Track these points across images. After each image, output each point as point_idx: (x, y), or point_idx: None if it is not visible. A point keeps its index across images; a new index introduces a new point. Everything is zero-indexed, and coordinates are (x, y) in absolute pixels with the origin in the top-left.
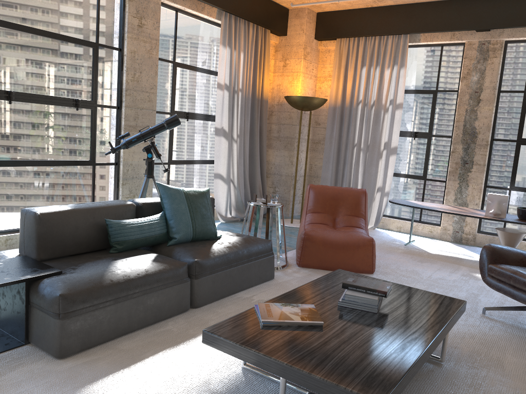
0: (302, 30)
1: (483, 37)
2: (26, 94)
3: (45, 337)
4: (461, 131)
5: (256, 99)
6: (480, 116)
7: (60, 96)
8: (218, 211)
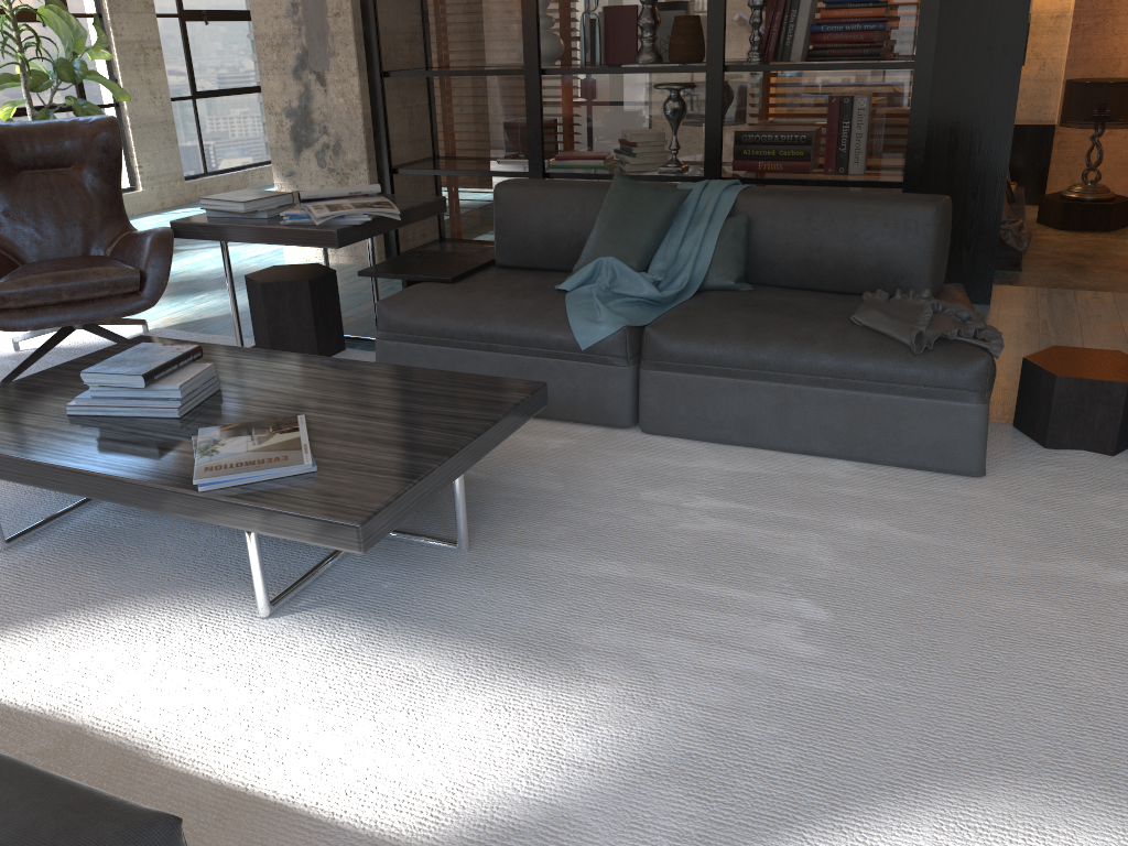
0: None
1: None
2: None
3: None
4: None
5: None
6: None
7: None
8: None
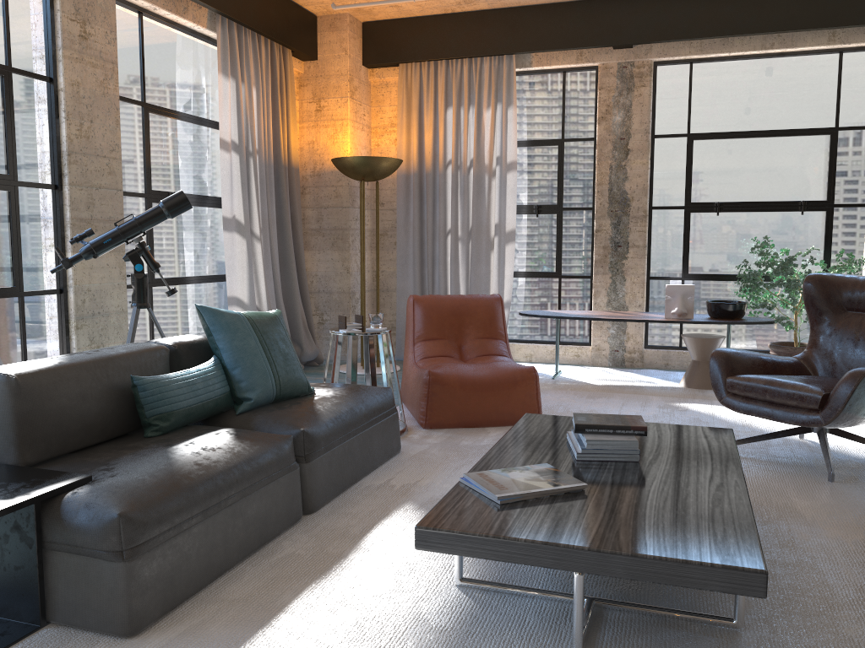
0: (343, 50)
1: (623, 56)
2: None
3: (91, 602)
4: (606, 199)
5: (282, 167)
6: (631, 175)
7: None
8: None
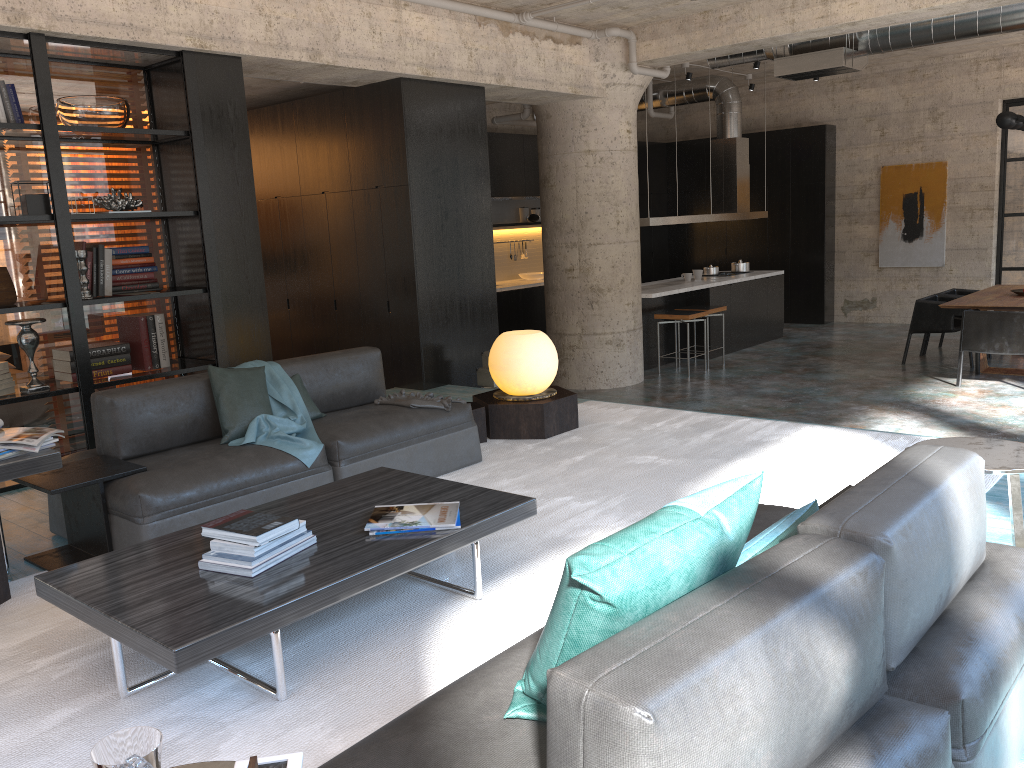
0: None
1: None
2: None
3: None
4: None
5: None
6: None
7: None
8: None
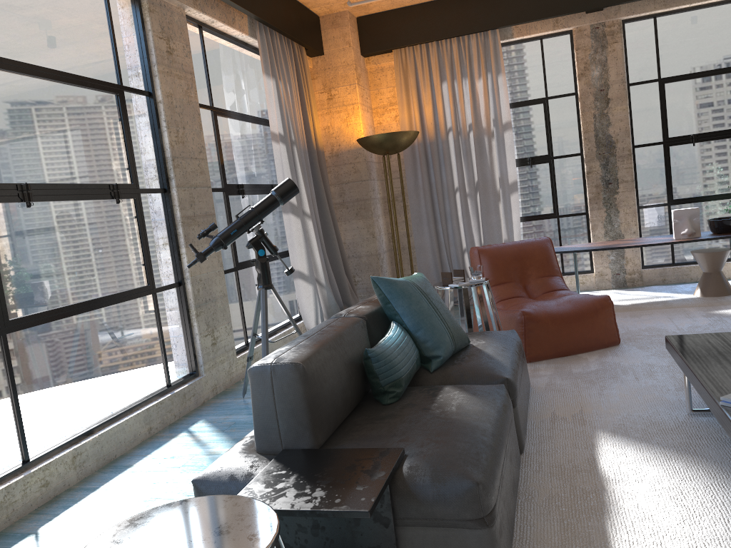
0: (347, 43)
1: (595, 19)
2: (47, 185)
3: None
4: (593, 144)
5: (314, 151)
6: (613, 120)
7: (91, 183)
8: (307, 328)
